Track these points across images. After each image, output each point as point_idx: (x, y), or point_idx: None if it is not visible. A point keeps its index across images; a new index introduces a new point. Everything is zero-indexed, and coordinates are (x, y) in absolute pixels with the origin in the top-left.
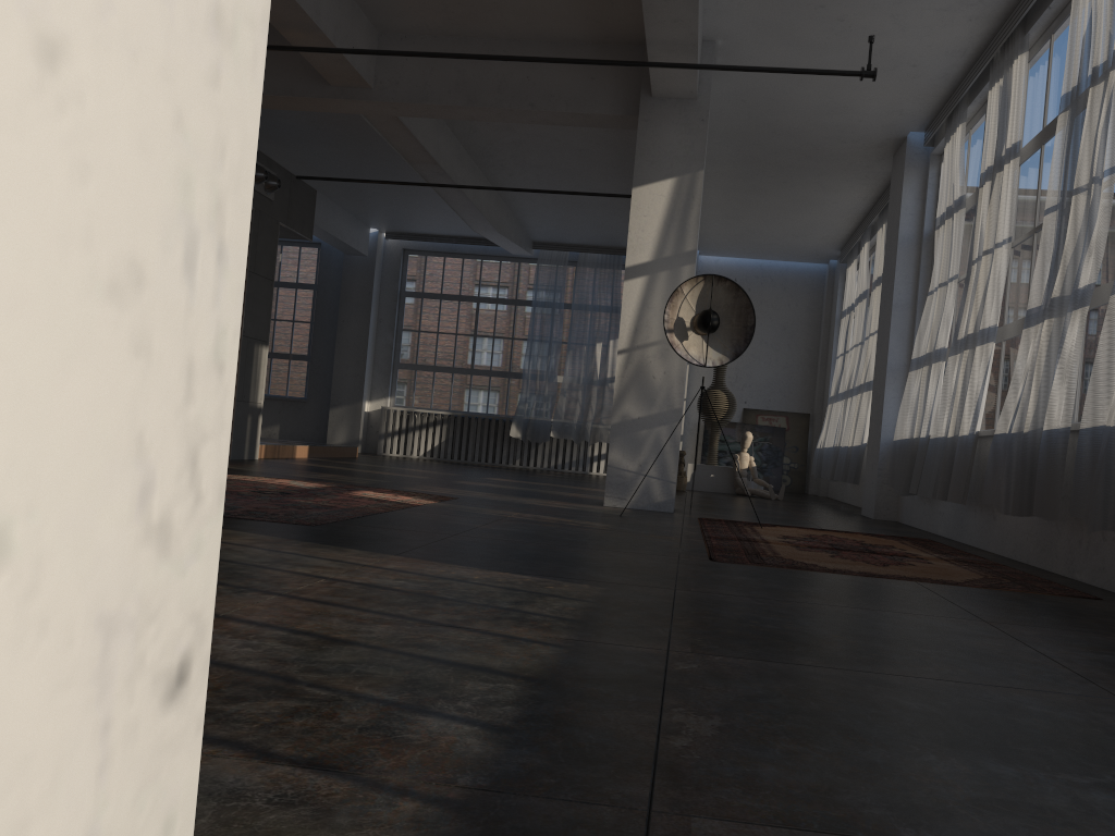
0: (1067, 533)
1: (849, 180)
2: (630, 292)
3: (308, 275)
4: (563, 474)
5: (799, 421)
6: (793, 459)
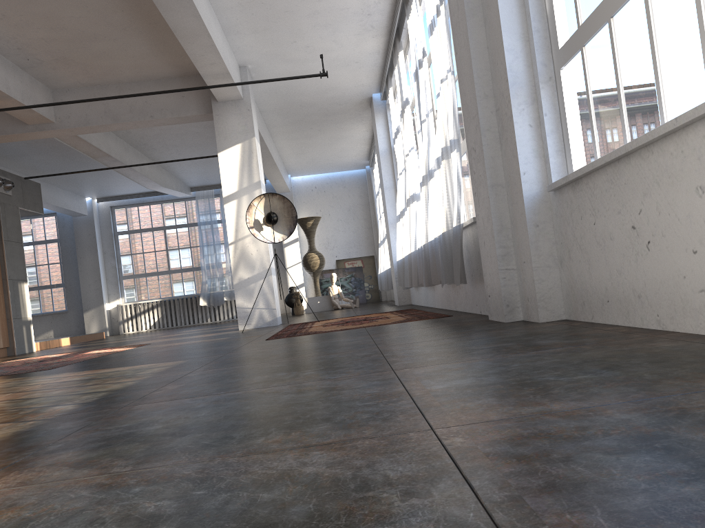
0: (452, 289)
1: (354, 123)
2: (229, 210)
3: (52, 234)
4: (236, 320)
5: (369, 261)
6: (370, 283)
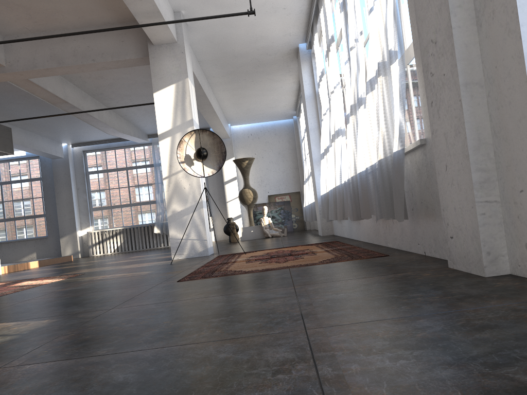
0: (382, 224)
1: (282, 74)
2: (163, 146)
3: (36, 173)
4: None
5: (296, 196)
6: (296, 215)
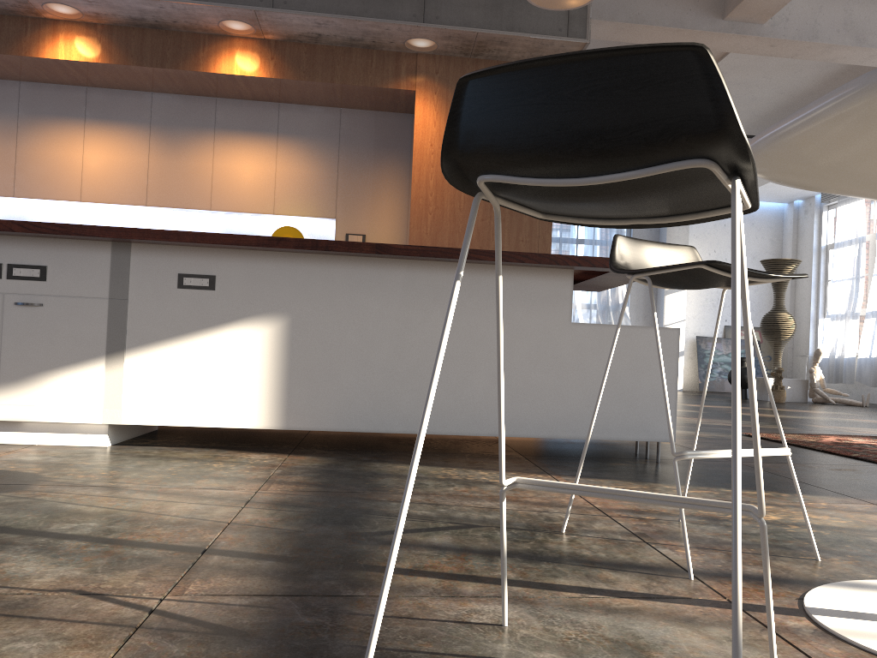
0: None
1: None
2: None
3: None
4: None
5: None
6: (768, 367)
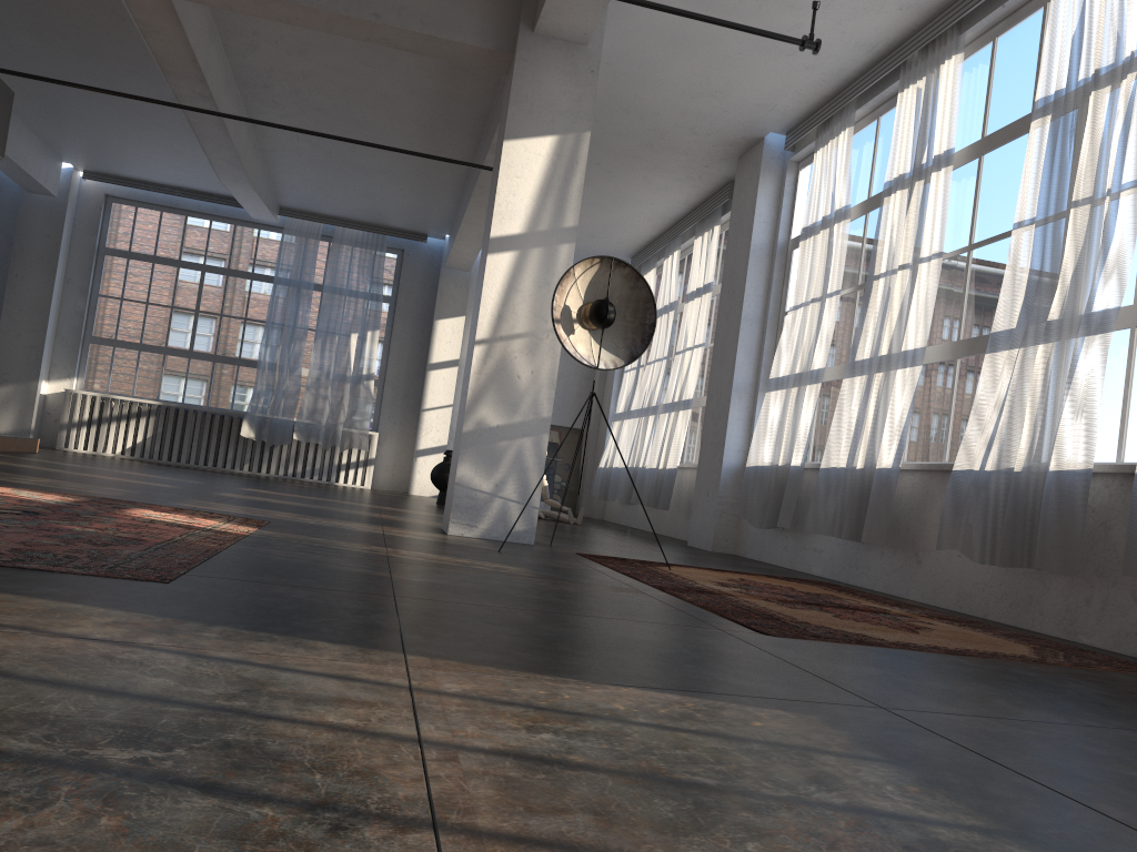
0: (1062, 589)
1: (680, 179)
2: (495, 269)
3: None
4: (310, 484)
5: (573, 437)
6: (564, 478)
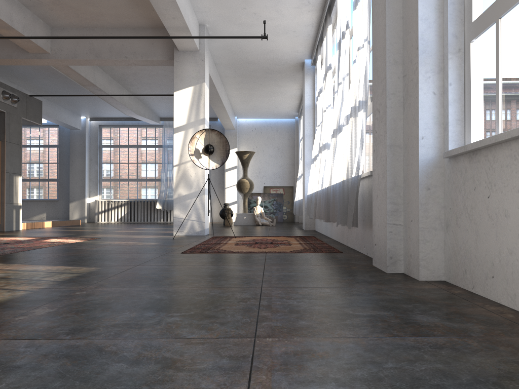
0: (346, 227)
1: (288, 81)
2: (177, 138)
3: (54, 141)
4: None
5: (289, 190)
6: (287, 207)
